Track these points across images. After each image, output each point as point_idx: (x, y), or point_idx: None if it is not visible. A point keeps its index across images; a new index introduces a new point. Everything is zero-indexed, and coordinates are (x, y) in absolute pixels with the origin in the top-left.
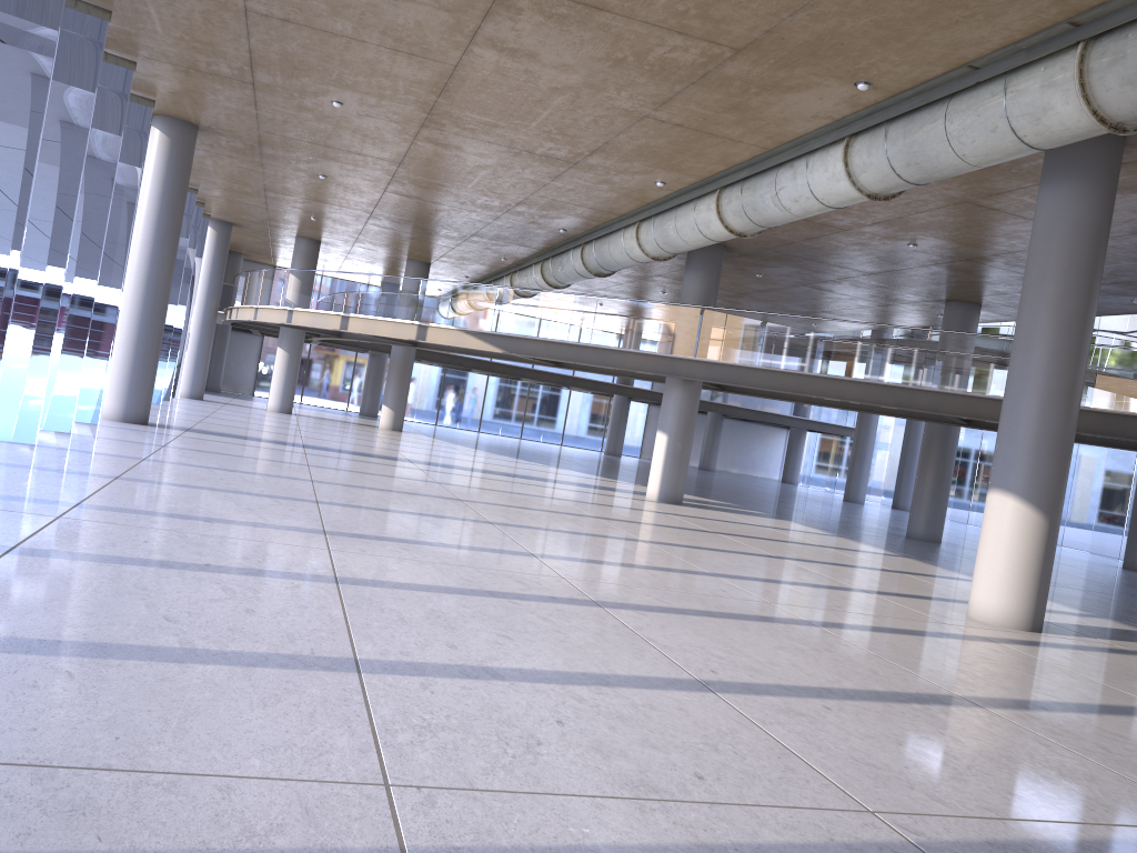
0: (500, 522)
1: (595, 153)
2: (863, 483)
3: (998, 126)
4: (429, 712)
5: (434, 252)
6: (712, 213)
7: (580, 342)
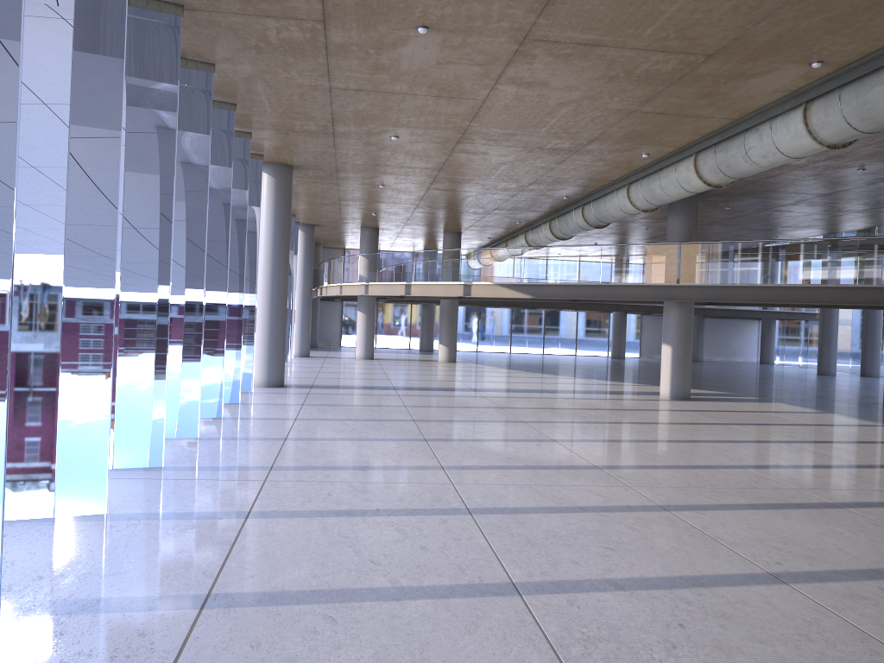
0: (561, 439)
1: (592, 142)
2: (832, 359)
3: None
4: (583, 626)
5: (464, 224)
6: (691, 173)
7: (591, 282)
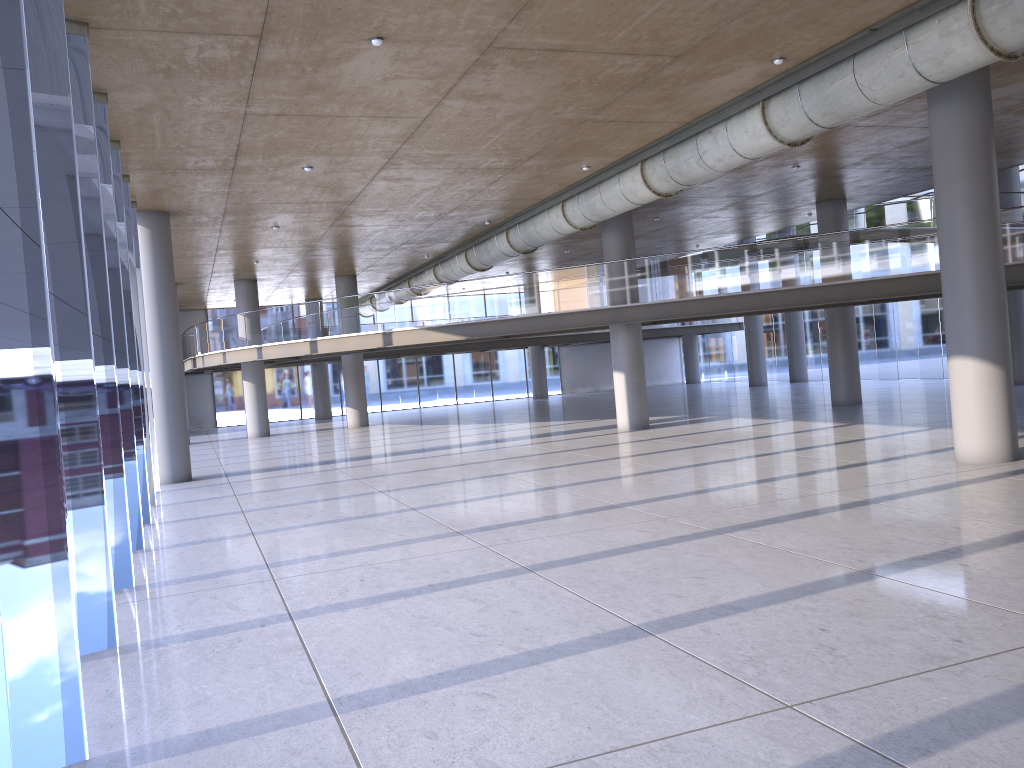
0: (556, 485)
1: (533, 157)
2: (762, 368)
3: (905, 72)
4: (737, 649)
5: (363, 265)
6: (638, 183)
7: (531, 314)
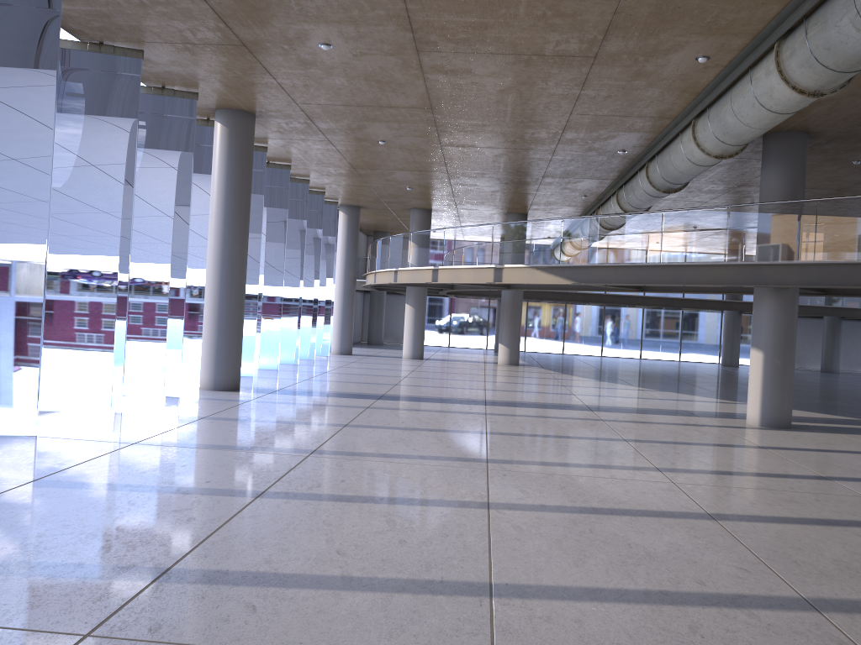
0: (503, 502)
1: (610, 34)
2: None
3: None
4: None
5: (523, 202)
6: (772, 76)
7: (649, 262)
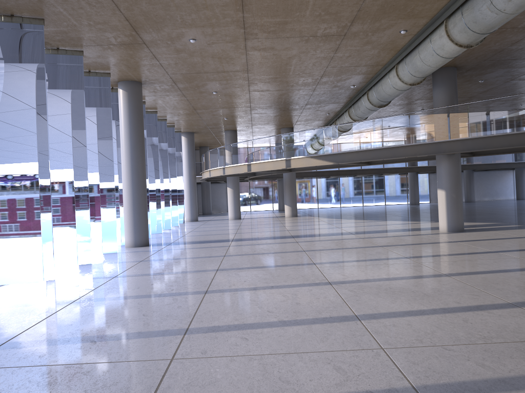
0: (337, 281)
1: (354, 22)
2: None
3: None
4: None
5: (292, 120)
6: (443, 38)
7: (377, 147)
